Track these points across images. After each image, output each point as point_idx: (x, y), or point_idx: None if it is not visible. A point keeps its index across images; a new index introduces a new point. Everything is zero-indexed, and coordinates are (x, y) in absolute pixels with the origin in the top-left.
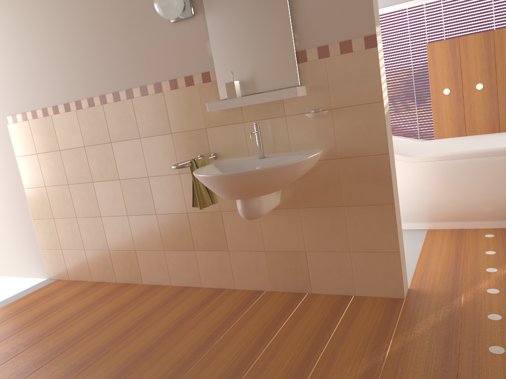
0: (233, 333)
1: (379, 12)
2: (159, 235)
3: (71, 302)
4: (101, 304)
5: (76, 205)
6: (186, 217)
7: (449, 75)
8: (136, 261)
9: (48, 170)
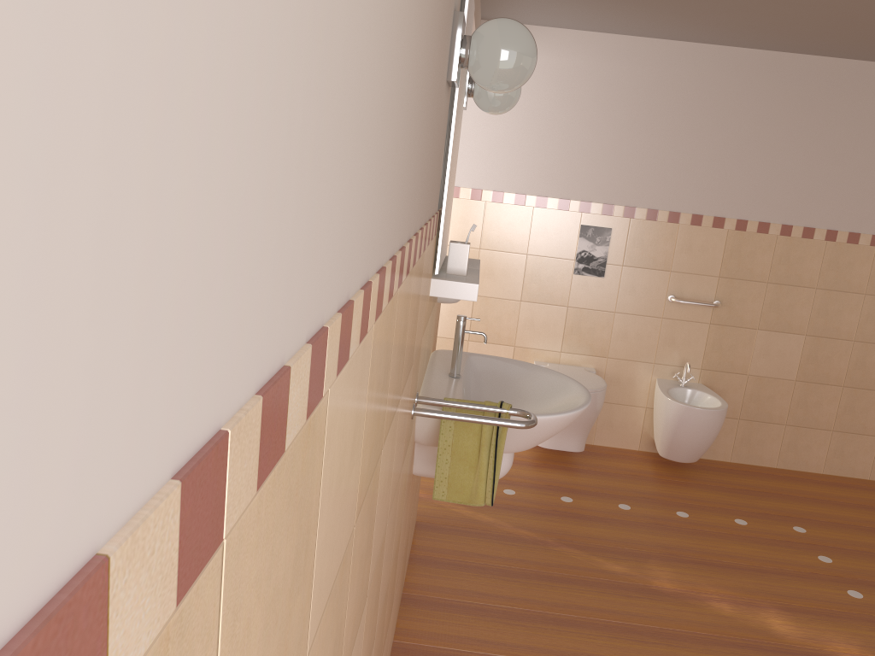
0: (549, 653)
1: None
2: None
3: None
4: None
5: None
6: (388, 587)
7: None
8: None
9: None
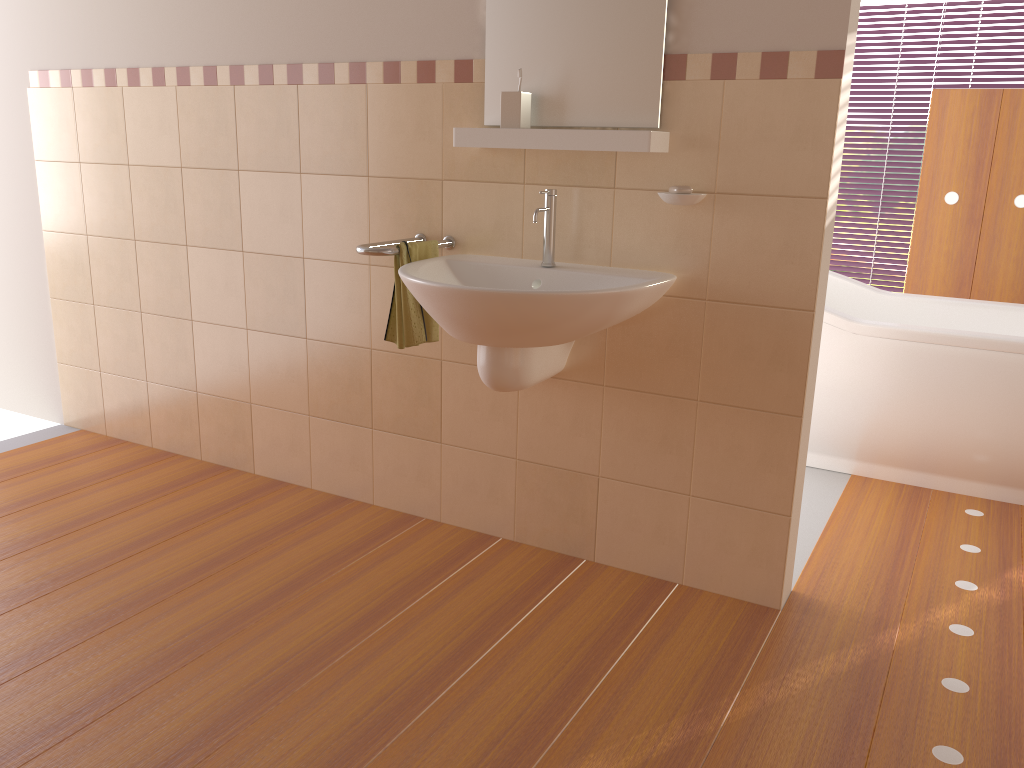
0: (420, 615)
1: None
2: (305, 382)
3: (103, 484)
4: (161, 499)
5: (144, 285)
6: (366, 357)
7: (965, 166)
8: (249, 426)
9: (97, 201)
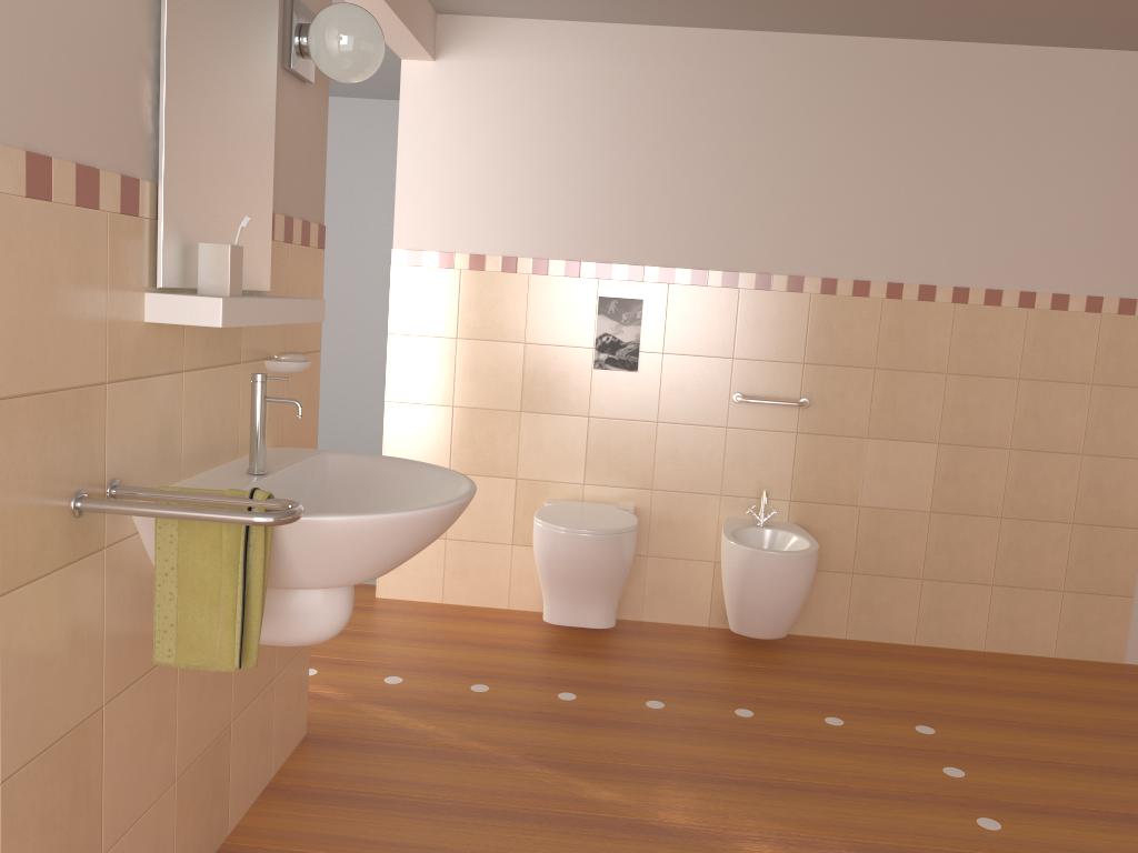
0: None
1: None
2: None
3: None
4: None
5: None
6: None
7: None
8: None
9: None
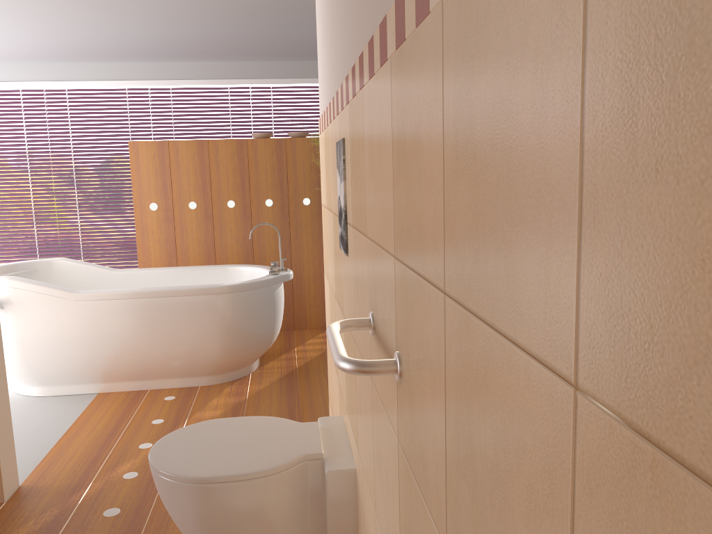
0: None
1: (88, 85)
2: None
3: None
4: None
5: None
6: None
7: (157, 186)
8: None
9: None
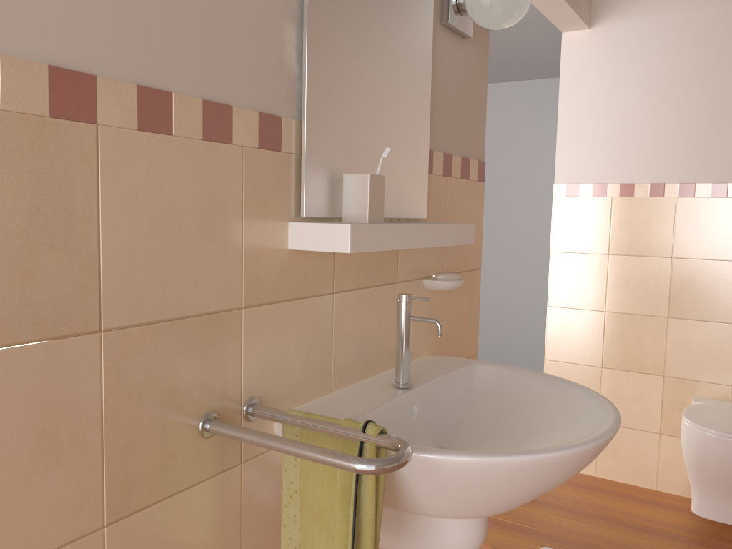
0: None
1: None
2: None
3: None
4: None
5: None
6: None
7: None
8: None
9: None
